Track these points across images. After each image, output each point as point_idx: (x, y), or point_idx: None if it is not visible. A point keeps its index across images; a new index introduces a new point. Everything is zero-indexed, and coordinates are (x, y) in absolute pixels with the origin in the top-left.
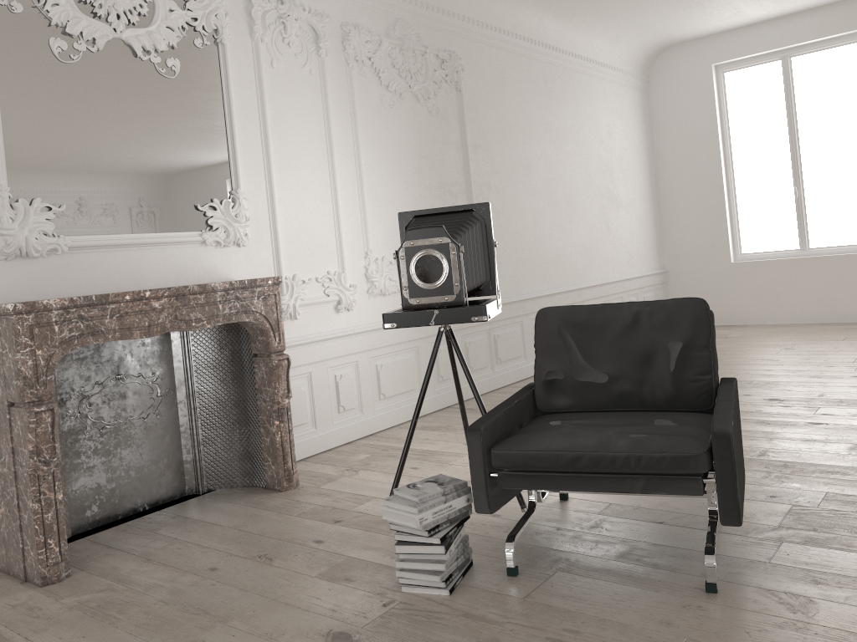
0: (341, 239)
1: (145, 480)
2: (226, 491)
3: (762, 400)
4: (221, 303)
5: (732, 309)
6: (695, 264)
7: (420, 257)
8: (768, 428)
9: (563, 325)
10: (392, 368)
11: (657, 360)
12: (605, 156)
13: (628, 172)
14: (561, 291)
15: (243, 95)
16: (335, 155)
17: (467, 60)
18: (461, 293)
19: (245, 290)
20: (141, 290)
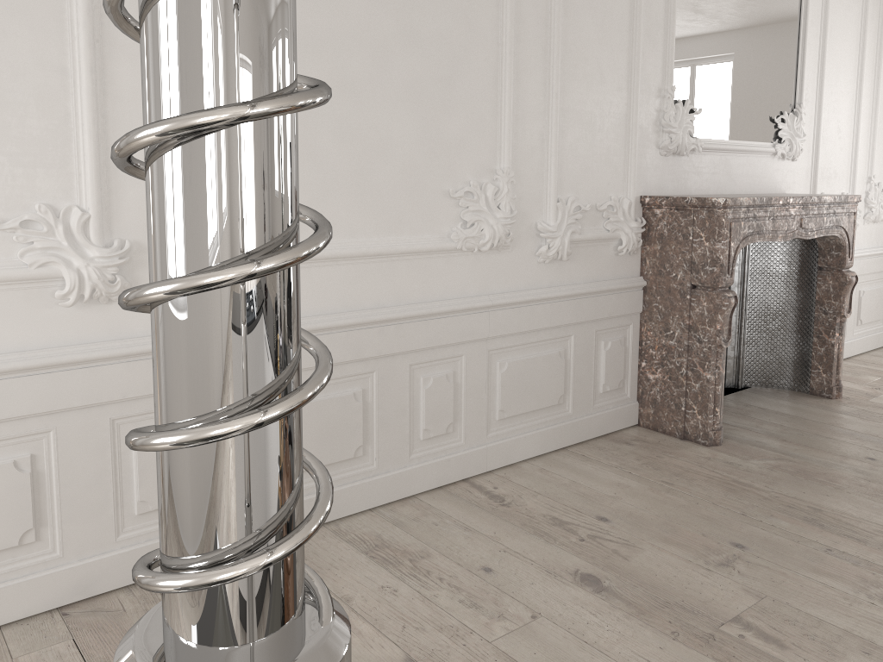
0: (855, 161)
1: None
2: (764, 389)
3: None
4: (824, 216)
5: None
6: None
7: None
8: None
9: None
10: (870, 296)
11: None
12: None
13: None
14: None
15: (813, 7)
16: (864, 74)
17: None
18: None
19: (839, 206)
20: (787, 197)
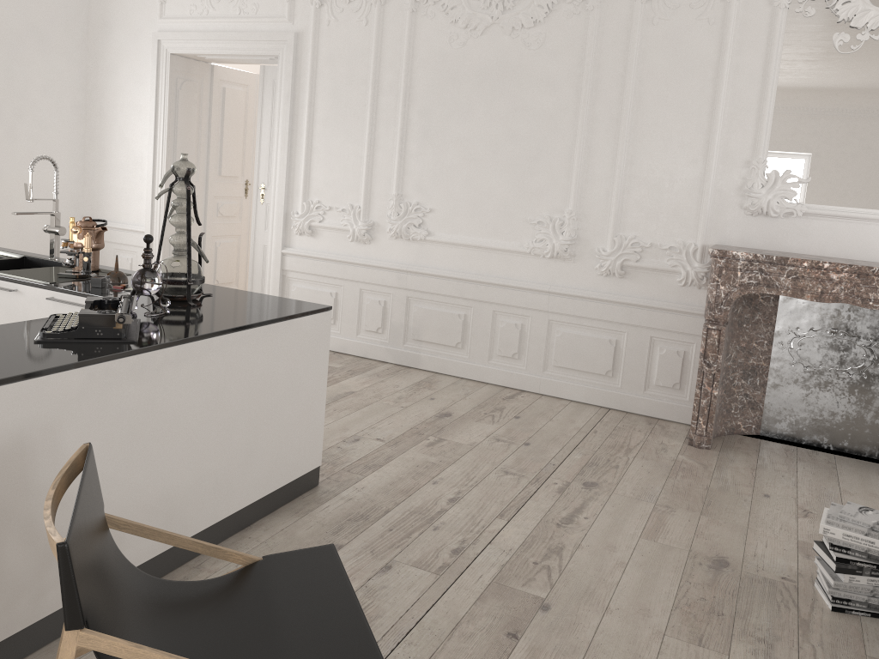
0: None
1: (835, 425)
2: None
3: None
4: None
5: None
6: None
7: None
8: None
9: None
10: None
11: None
12: None
13: None
14: None
15: None
16: None
17: None
18: None
19: None
20: (819, 261)
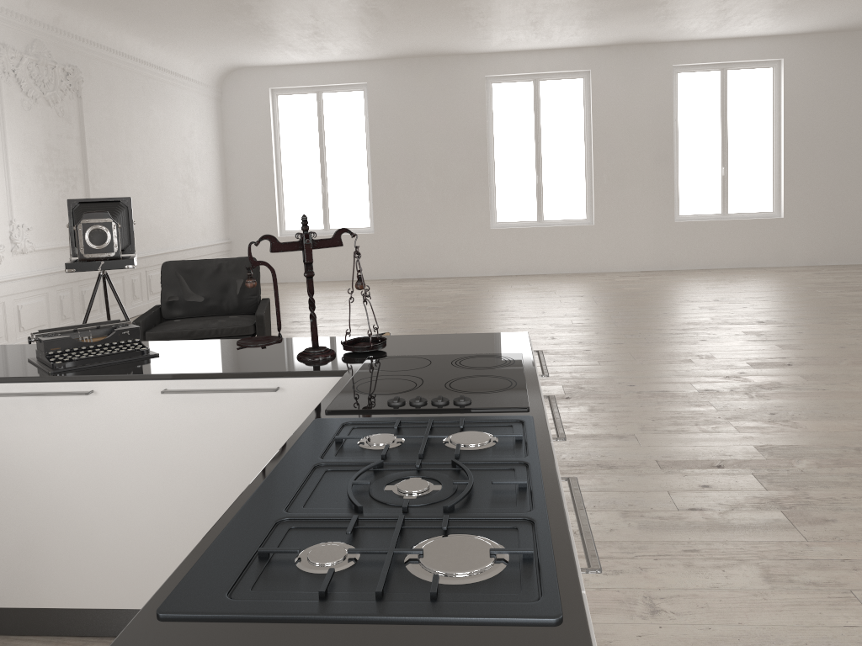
0: None
1: None
2: None
3: (289, 322)
4: None
5: (278, 271)
6: (252, 237)
7: (92, 230)
8: (289, 334)
9: (179, 271)
10: (30, 308)
11: (230, 289)
12: (187, 151)
13: (205, 164)
14: (153, 254)
15: None
16: None
17: (86, 73)
18: (119, 252)
19: None
20: None
